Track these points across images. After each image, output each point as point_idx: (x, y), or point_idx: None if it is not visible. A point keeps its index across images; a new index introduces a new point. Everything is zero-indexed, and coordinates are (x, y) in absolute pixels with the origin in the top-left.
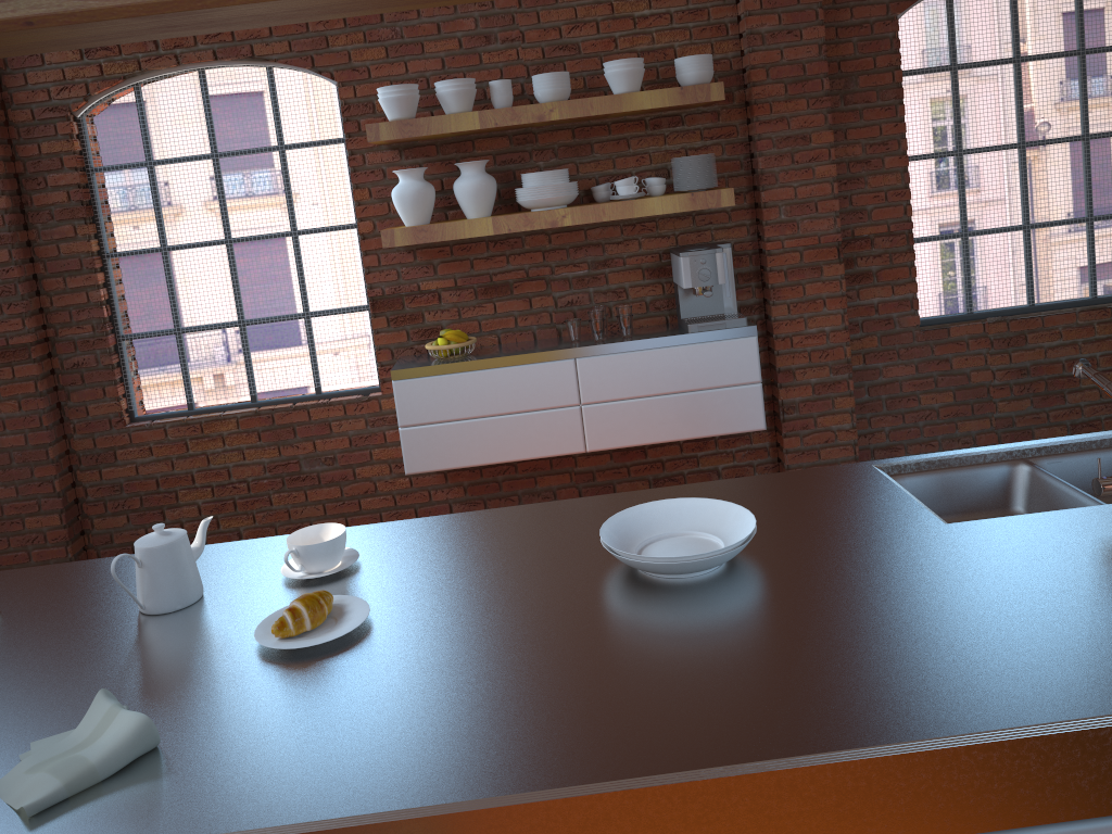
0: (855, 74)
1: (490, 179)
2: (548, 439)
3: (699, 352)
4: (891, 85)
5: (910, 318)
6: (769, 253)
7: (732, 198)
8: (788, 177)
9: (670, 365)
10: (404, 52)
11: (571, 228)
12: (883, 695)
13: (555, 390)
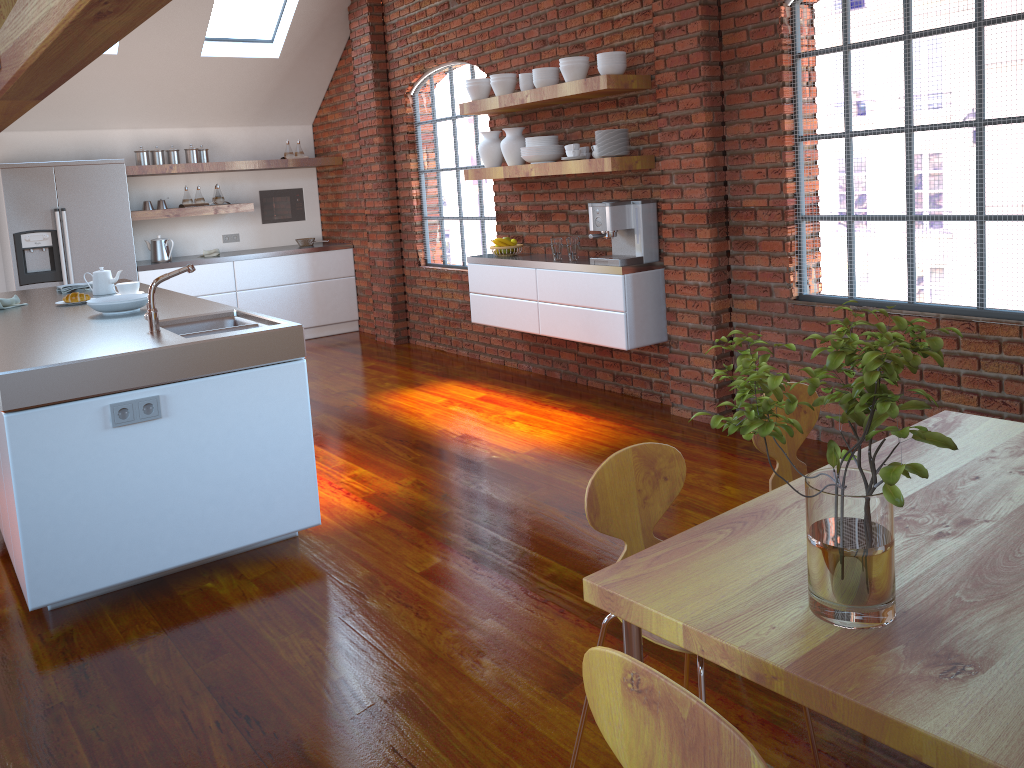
0: (749, 59)
1: (514, 141)
2: (524, 320)
3: (592, 280)
4: (775, 68)
5: (782, 290)
6: (664, 212)
7: (610, 165)
8: (676, 150)
9: (578, 285)
10: (509, 53)
11: (579, 178)
12: (1, 332)
13: (527, 288)
